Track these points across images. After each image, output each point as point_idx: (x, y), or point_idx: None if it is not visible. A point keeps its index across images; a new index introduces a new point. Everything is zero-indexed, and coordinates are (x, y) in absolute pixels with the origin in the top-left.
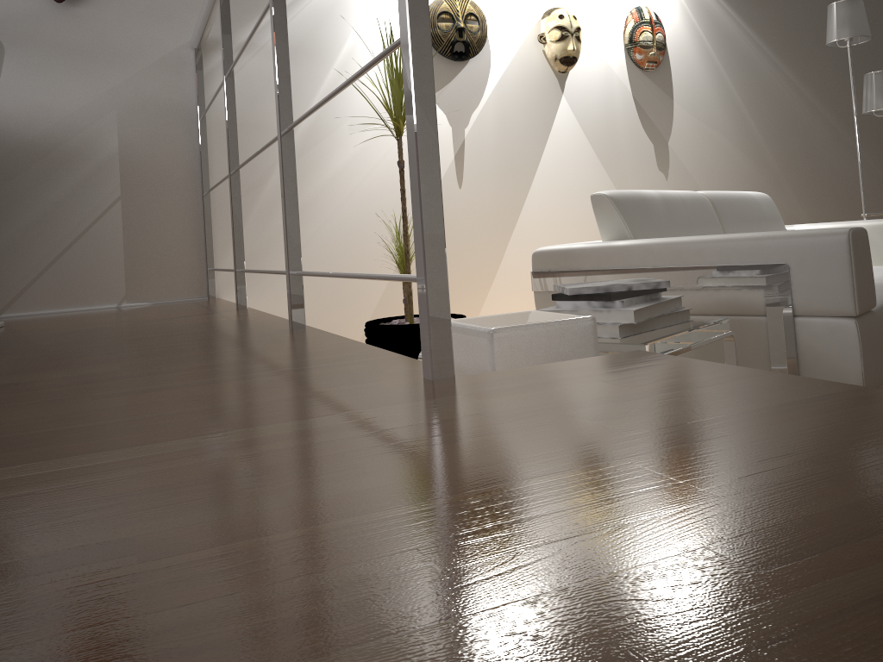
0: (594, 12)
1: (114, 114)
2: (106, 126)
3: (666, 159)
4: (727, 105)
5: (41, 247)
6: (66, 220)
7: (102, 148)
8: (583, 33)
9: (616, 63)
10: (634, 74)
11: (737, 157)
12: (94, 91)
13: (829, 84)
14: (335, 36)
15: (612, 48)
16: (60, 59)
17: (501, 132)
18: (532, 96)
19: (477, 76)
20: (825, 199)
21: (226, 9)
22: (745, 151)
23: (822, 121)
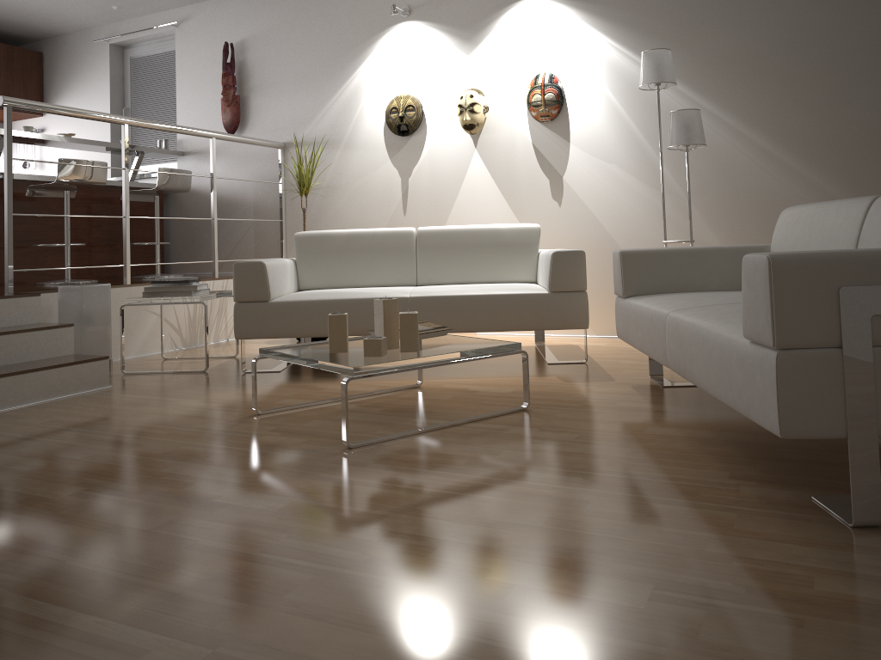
0: (503, 85)
1: (252, 184)
2: (249, 189)
3: (560, 190)
4: (625, 141)
5: (228, 245)
6: (236, 233)
7: (247, 200)
8: (493, 102)
9: (519, 120)
10: (534, 127)
11: (634, 185)
12: (245, 174)
13: (760, 105)
14: (340, 131)
15: (517, 109)
16: (235, 161)
17: (431, 178)
18: (453, 152)
19: (417, 144)
20: (746, 221)
21: (211, 149)
22: (643, 179)
23: (747, 145)
